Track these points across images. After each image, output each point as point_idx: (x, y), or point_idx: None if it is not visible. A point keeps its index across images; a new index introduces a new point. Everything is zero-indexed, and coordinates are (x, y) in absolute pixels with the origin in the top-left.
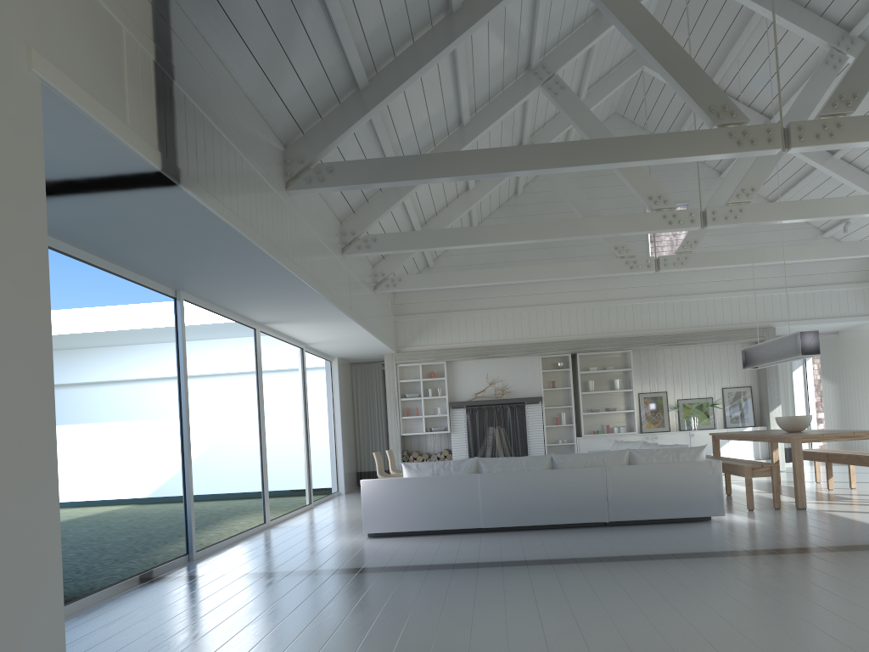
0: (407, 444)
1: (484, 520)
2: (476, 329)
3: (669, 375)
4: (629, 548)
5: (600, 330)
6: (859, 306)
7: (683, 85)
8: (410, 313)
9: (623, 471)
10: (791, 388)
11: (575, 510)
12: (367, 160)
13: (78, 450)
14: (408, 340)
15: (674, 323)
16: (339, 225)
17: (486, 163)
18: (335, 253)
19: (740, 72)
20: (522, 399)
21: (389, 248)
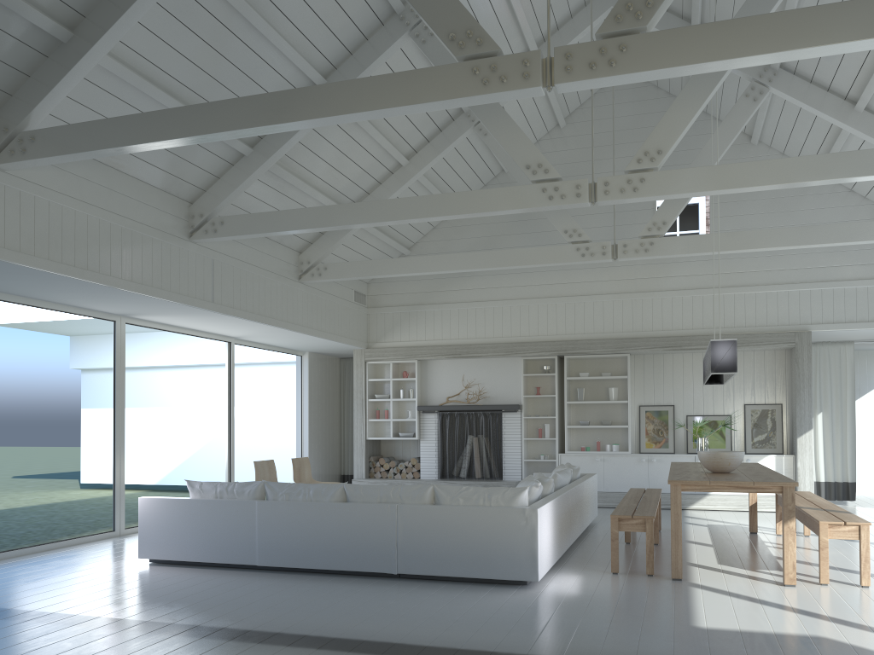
0: (383, 449)
1: (260, 557)
2: (452, 325)
3: (679, 386)
4: (319, 621)
5: (592, 329)
6: None
7: (418, 6)
8: (383, 306)
9: (417, 512)
10: (851, 407)
11: (359, 555)
12: (67, 125)
13: (99, 433)
14: (380, 335)
15: (682, 323)
16: (185, 206)
17: (187, 124)
18: (165, 238)
19: (718, 3)
20: (496, 406)
21: (236, 232)
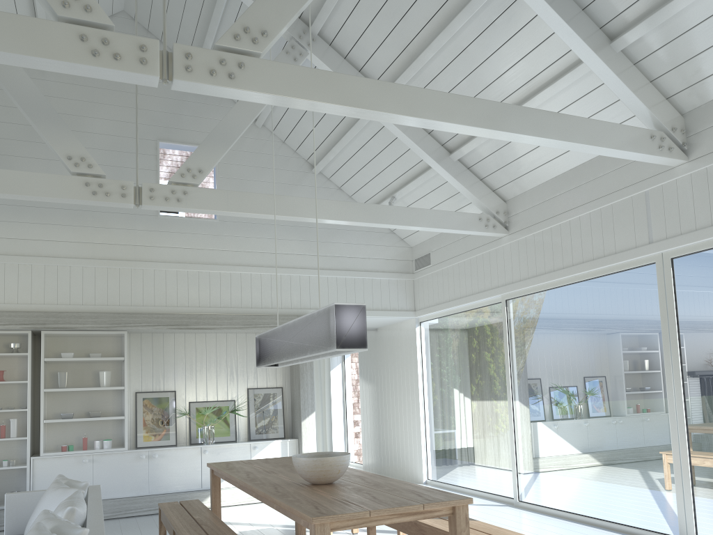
0: None
1: None
2: None
3: (181, 369)
4: None
5: (80, 300)
6: (401, 300)
7: None
8: None
9: None
10: (329, 389)
11: None
12: None
13: None
14: None
15: (188, 300)
16: None
17: None
18: None
19: None
20: None
21: None
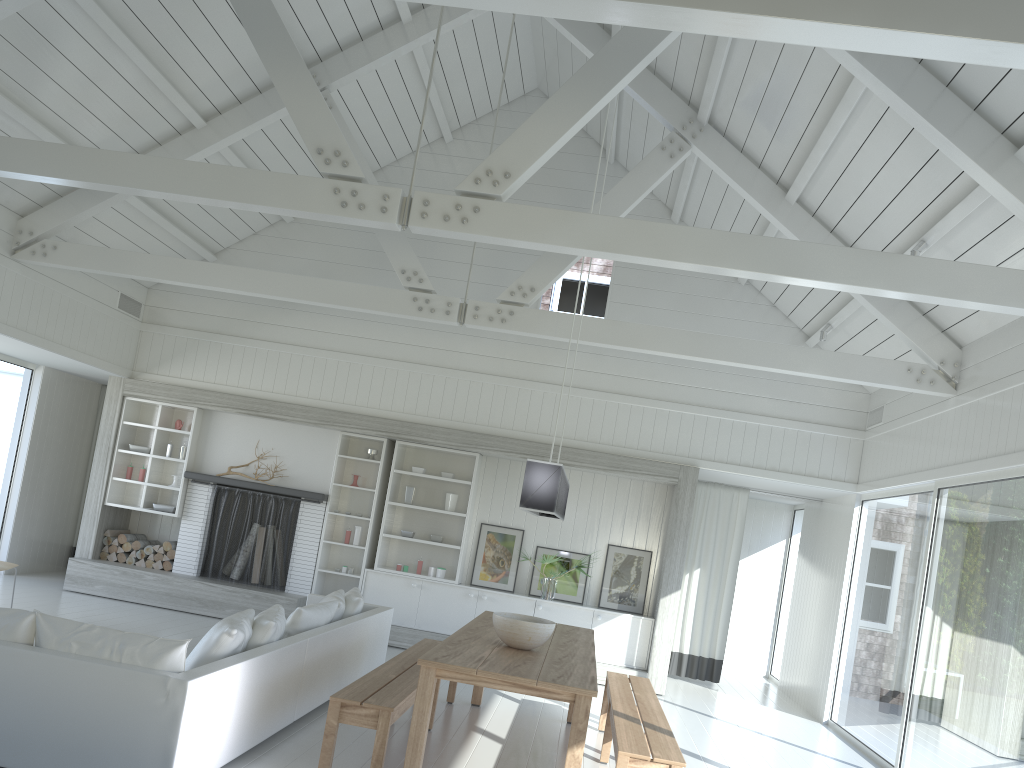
0: (133, 521)
1: None
2: (255, 370)
3: None
4: None
5: (437, 413)
6: (837, 465)
7: None
8: (165, 324)
9: None
10: (733, 569)
11: None
12: None
13: None
14: (153, 363)
15: (550, 428)
16: None
17: None
18: None
19: None
20: (294, 491)
21: None
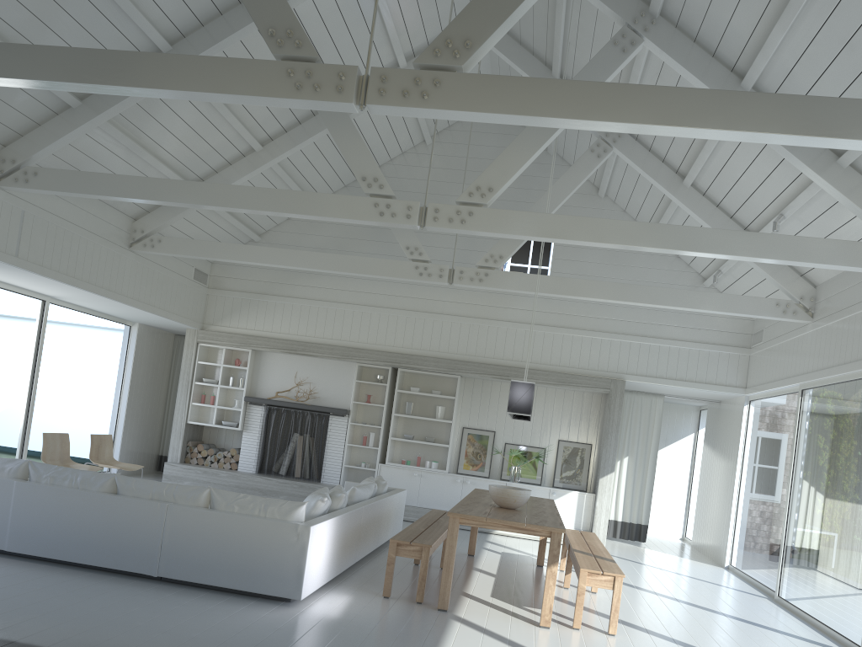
0: (205, 434)
1: (10, 542)
2: (293, 320)
3: (502, 413)
4: (40, 625)
5: (428, 347)
6: (730, 375)
7: None
8: (225, 288)
9: (188, 515)
10: (653, 456)
11: (120, 553)
12: None
13: None
14: (217, 318)
15: (512, 354)
16: None
17: None
18: None
19: (576, 58)
20: (325, 408)
21: (50, 187)
